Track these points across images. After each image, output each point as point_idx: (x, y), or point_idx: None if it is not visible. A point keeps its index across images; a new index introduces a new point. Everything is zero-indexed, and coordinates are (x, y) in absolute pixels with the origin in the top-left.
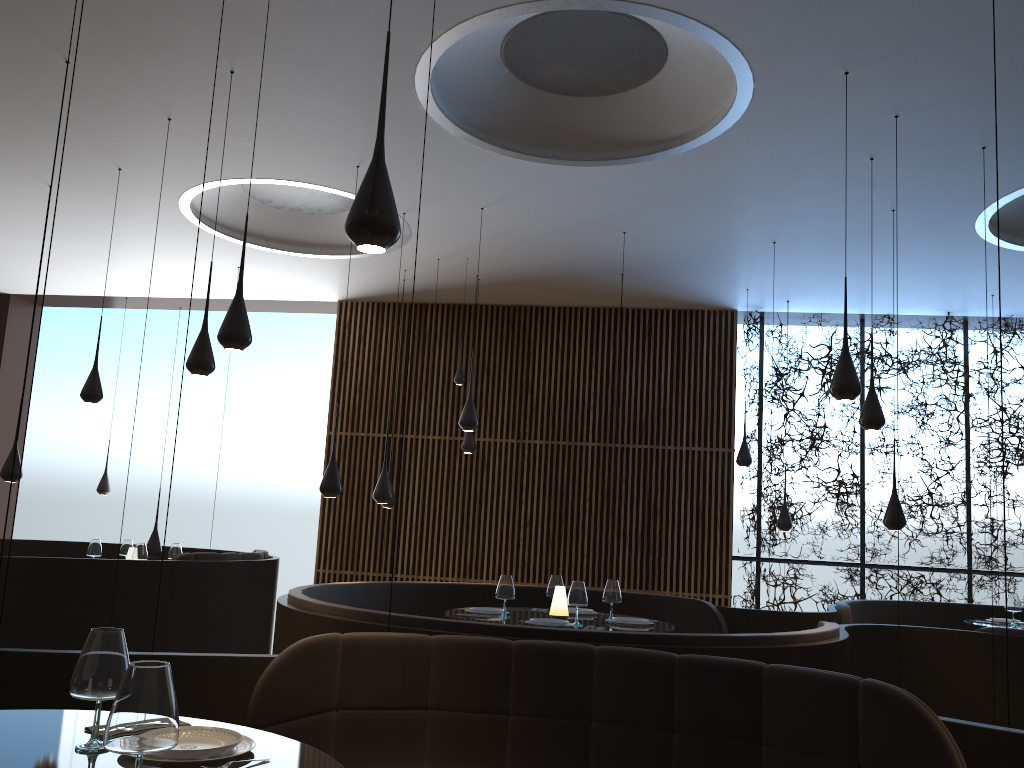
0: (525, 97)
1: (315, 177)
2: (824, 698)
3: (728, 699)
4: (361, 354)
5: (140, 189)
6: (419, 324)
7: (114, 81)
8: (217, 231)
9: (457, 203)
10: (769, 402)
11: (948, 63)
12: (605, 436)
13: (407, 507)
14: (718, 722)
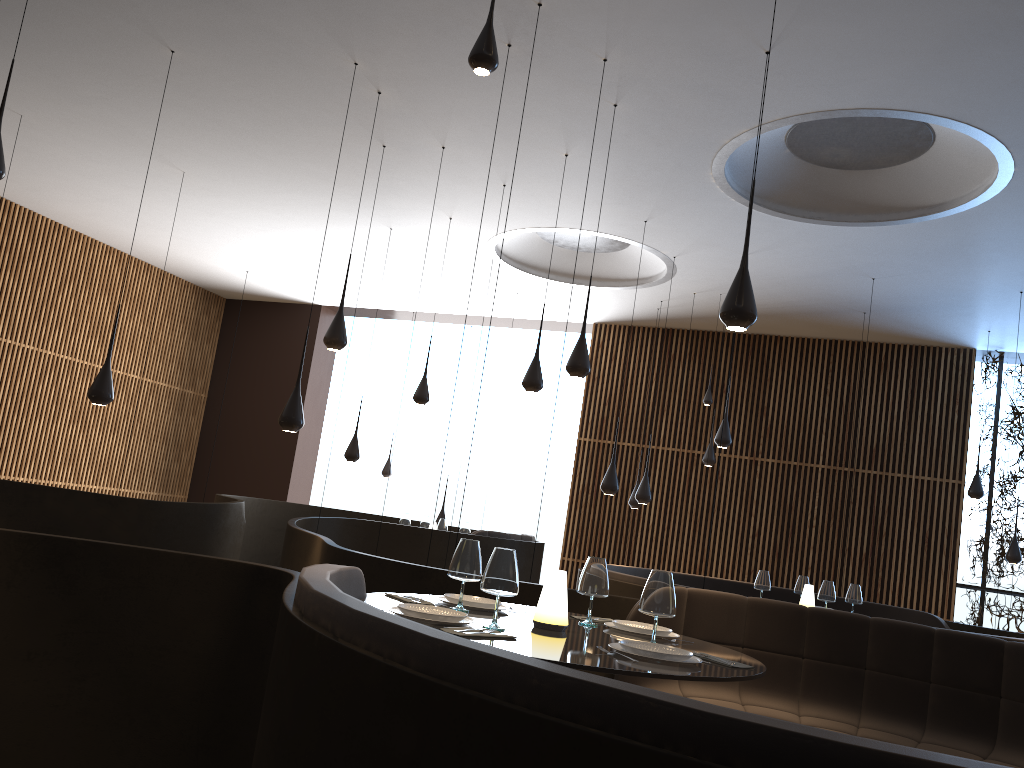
0: (800, 170)
1: (606, 228)
2: None
3: (975, 662)
4: (611, 371)
5: (460, 233)
6: (665, 347)
7: (472, 160)
8: (509, 265)
9: (723, 251)
10: (1004, 439)
11: None
12: (835, 460)
13: (645, 509)
14: (966, 678)
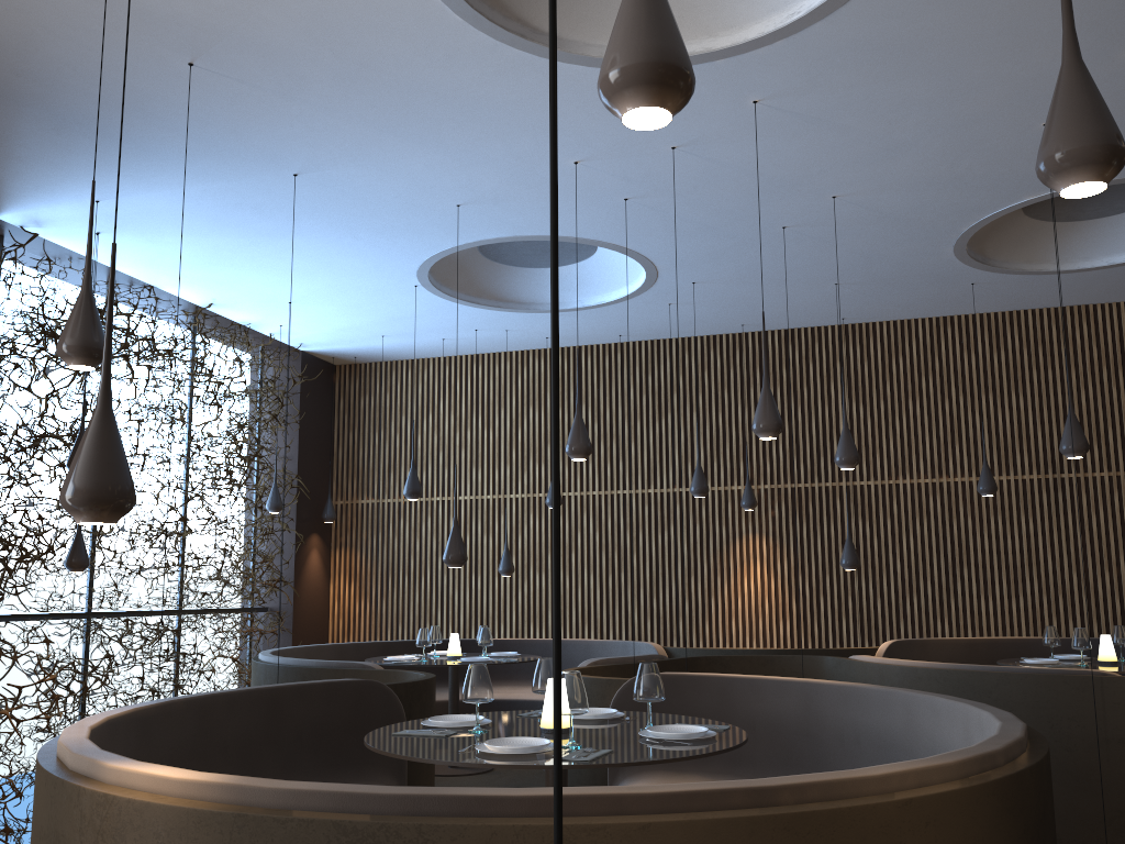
0: None
1: None
2: None
3: None
4: None
5: None
6: None
7: None
8: None
9: None
10: None
11: (778, 140)
12: None
13: None
14: None
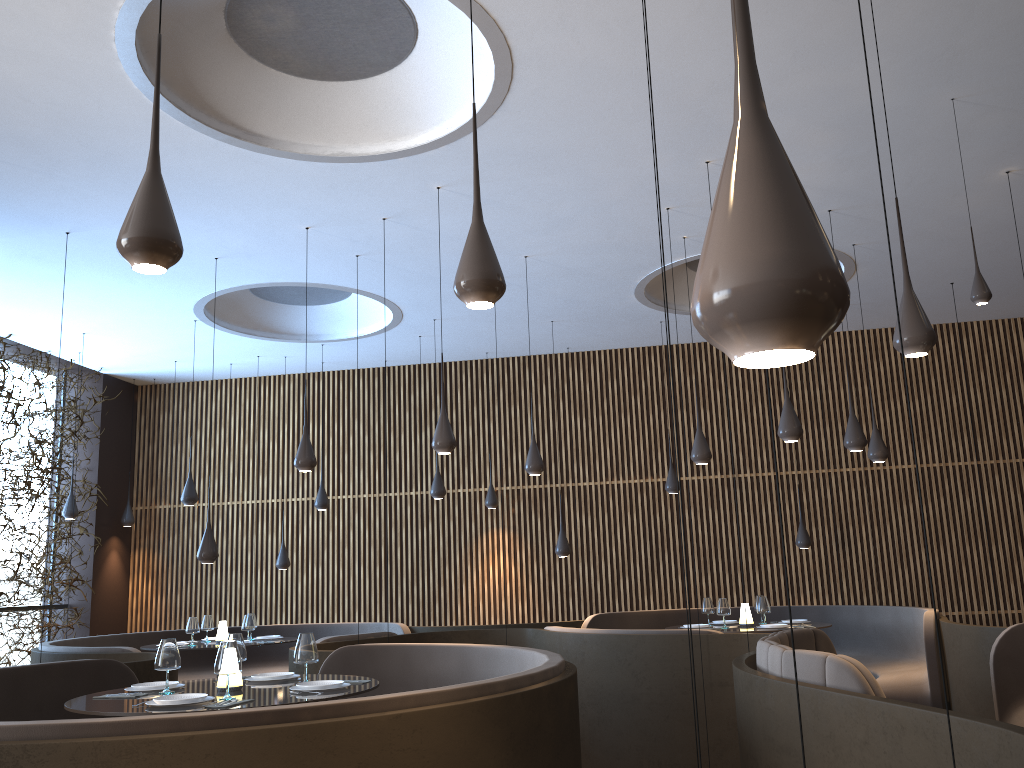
0: None
1: None
2: (808, 642)
3: None
4: None
5: None
6: None
7: None
8: None
9: None
10: None
11: (467, 215)
12: None
13: None
14: None
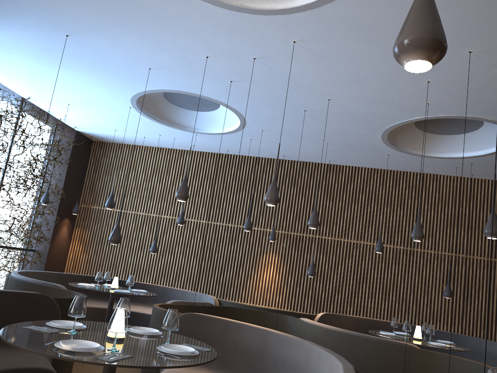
0: None
1: None
2: None
3: None
4: None
5: None
6: None
7: None
8: None
9: None
10: None
11: (304, 65)
12: None
13: None
14: None
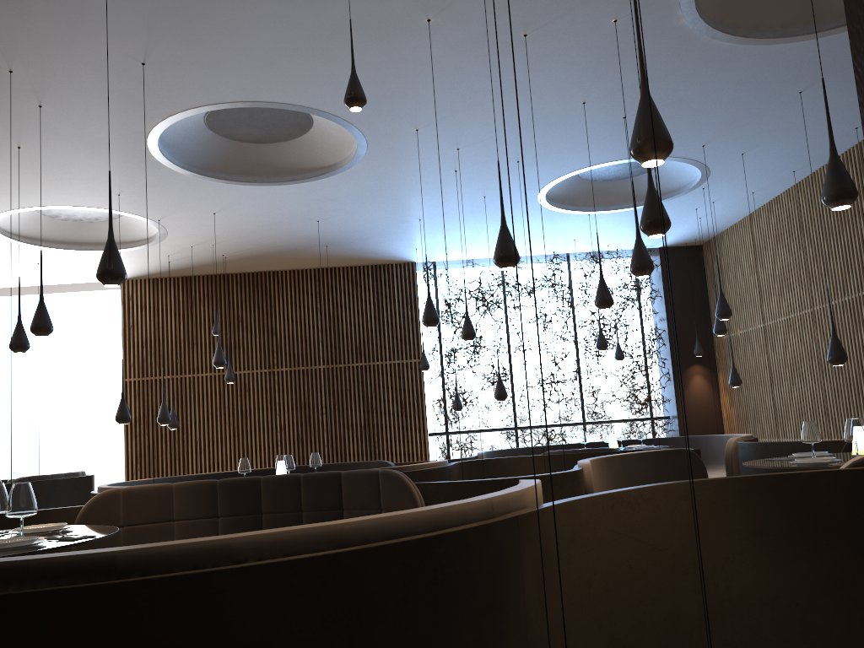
0: (228, 146)
1: (89, 203)
2: (366, 481)
3: (326, 491)
4: (144, 318)
5: None
6: (186, 292)
7: None
8: (18, 241)
9: (196, 211)
10: (445, 324)
11: (472, 123)
12: (332, 360)
13: (192, 428)
14: (322, 503)
